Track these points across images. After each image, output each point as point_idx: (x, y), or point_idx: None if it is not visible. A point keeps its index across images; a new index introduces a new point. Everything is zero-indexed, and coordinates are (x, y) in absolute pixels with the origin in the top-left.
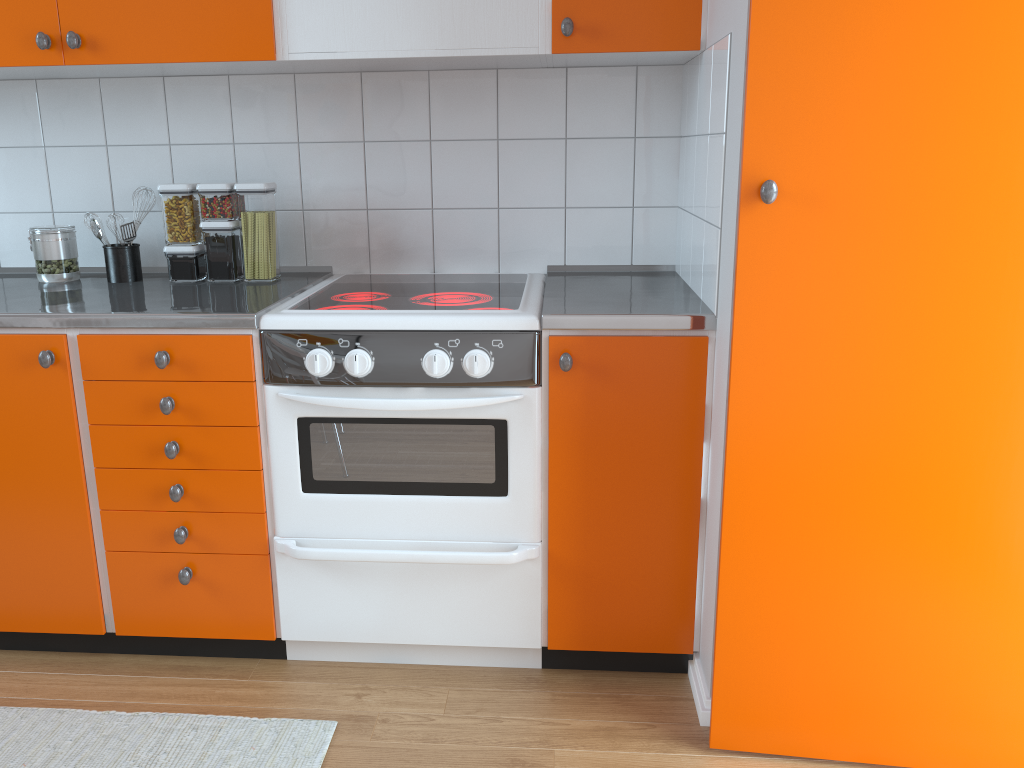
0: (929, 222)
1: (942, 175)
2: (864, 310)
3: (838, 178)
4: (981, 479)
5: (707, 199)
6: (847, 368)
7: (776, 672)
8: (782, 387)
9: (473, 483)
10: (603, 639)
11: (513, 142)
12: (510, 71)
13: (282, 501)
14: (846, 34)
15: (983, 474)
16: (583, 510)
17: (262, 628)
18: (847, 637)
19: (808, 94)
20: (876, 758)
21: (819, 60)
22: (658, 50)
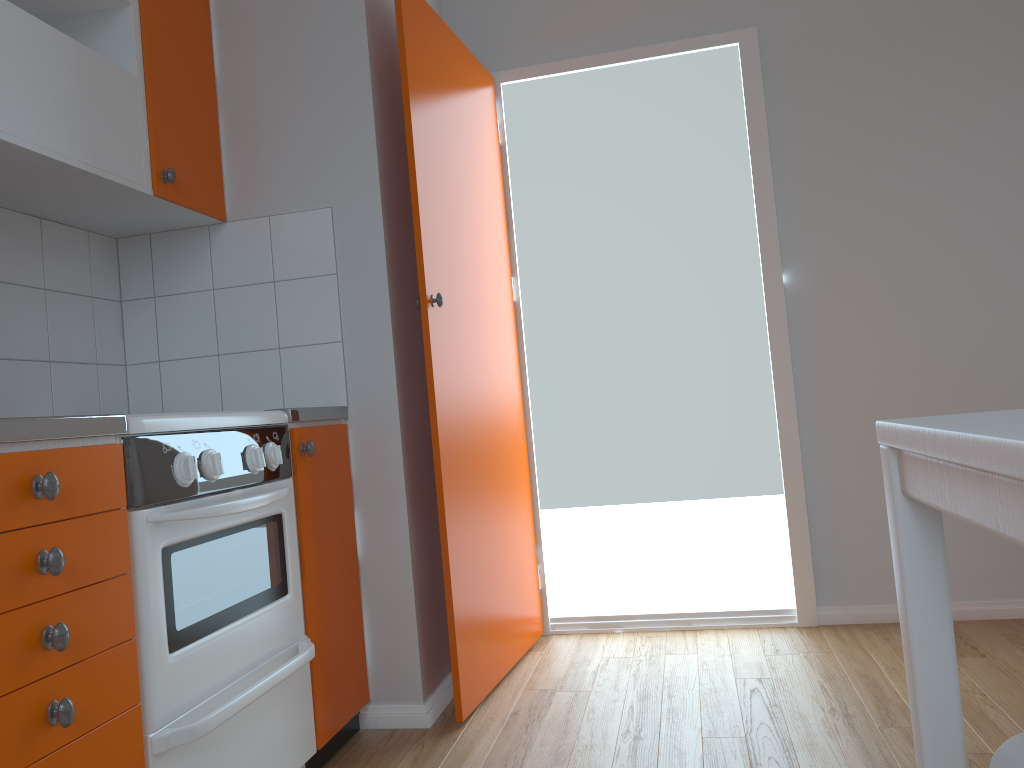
0: (466, 326)
1: (465, 301)
2: (460, 376)
3: (446, 297)
4: (492, 473)
5: (285, 330)
6: (461, 413)
7: (471, 637)
8: (449, 428)
9: (271, 587)
10: (340, 716)
11: (4, 285)
12: None
13: (156, 674)
14: (439, 217)
15: (492, 470)
16: (321, 590)
17: None
18: (482, 595)
19: (435, 246)
20: (498, 678)
21: (435, 228)
22: (209, 214)
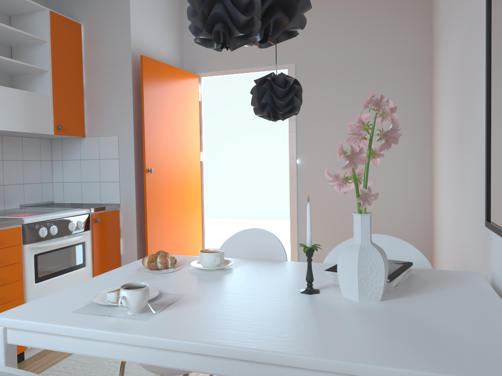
0: (168, 176)
1: (168, 167)
2: (162, 194)
3: (157, 167)
4: (177, 227)
5: (102, 176)
6: (161, 207)
7: None
8: (153, 213)
9: (78, 264)
10: None
11: (8, 161)
12: (6, 136)
13: (30, 289)
14: (156, 139)
15: (178, 226)
16: (101, 265)
17: (22, 346)
18: None
19: (152, 151)
20: None
21: (153, 144)
22: (77, 136)
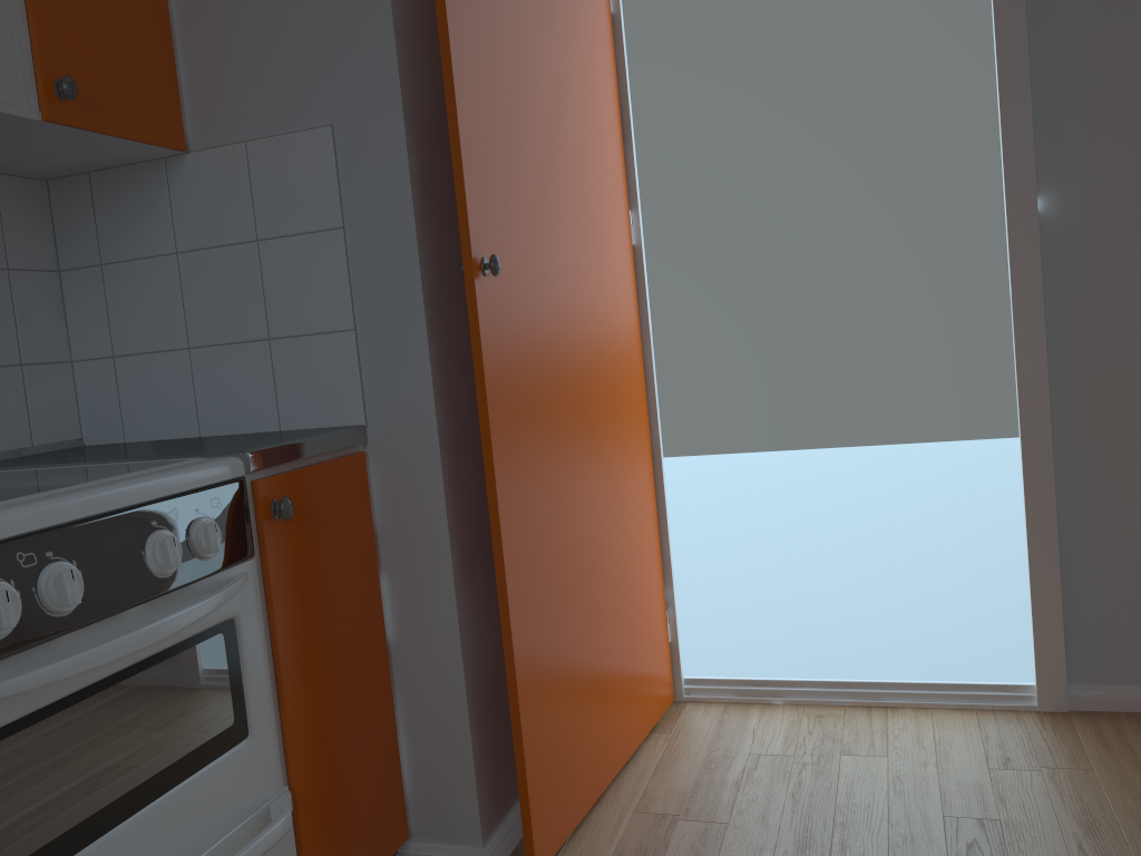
0: (547, 296)
1: (546, 258)
2: (537, 374)
3: (511, 257)
4: (593, 504)
5: (275, 312)
6: (538, 428)
7: (553, 752)
8: (516, 456)
9: (213, 737)
10: None
11: None
12: None
13: None
14: (497, 133)
15: (593, 499)
16: (316, 710)
17: None
18: (573, 684)
19: (490, 180)
20: (599, 791)
21: (490, 151)
22: (153, 142)
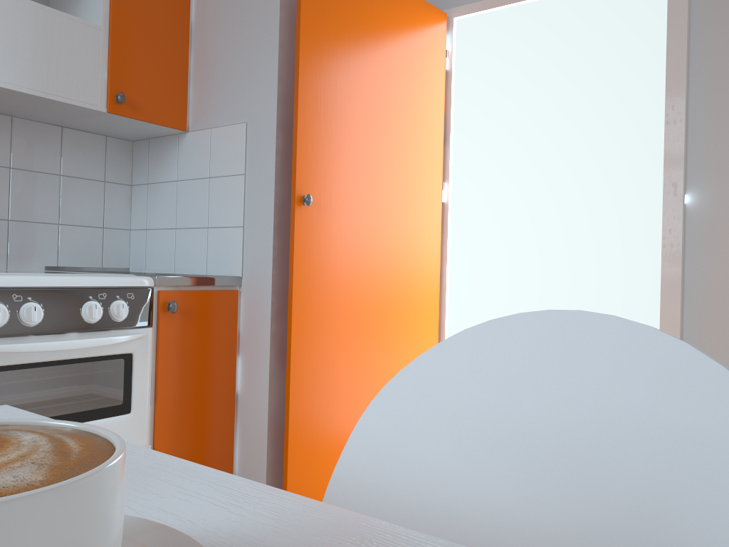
0: (356, 222)
1: (358, 201)
2: (338, 262)
3: (328, 197)
4: (375, 343)
5: (212, 214)
6: (333, 292)
7: (312, 472)
8: (312, 303)
9: (108, 407)
10: None
11: (22, 171)
12: (22, 120)
13: None
14: (329, 132)
15: (376, 341)
16: (177, 413)
17: None
18: (337, 440)
19: (317, 156)
20: None
21: (321, 141)
22: (167, 126)
